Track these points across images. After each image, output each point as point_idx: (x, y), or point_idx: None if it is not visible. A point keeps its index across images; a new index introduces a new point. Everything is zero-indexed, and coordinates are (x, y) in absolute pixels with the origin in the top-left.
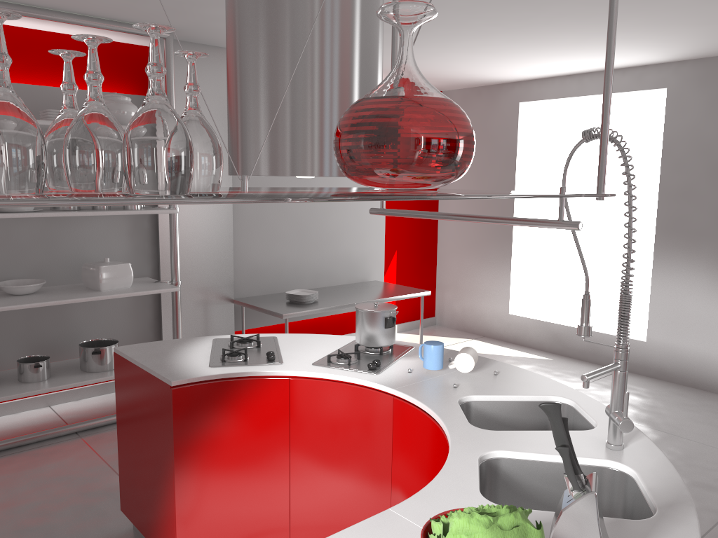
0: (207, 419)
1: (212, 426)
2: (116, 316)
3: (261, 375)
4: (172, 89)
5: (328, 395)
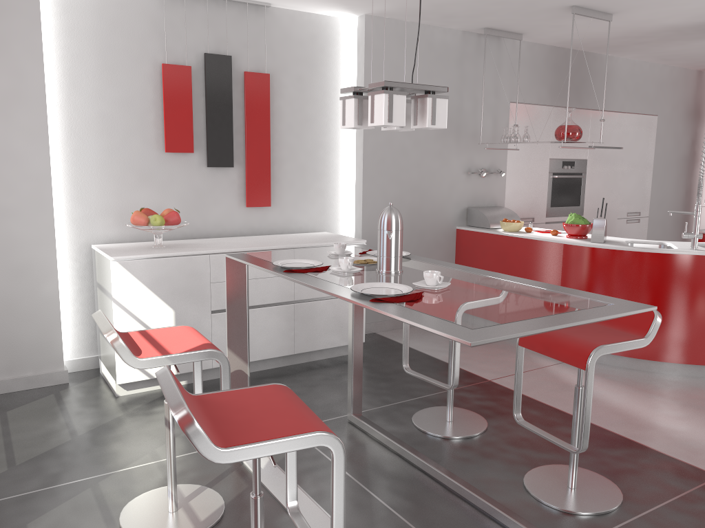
0: None
1: None
2: None
3: None
4: None
5: None
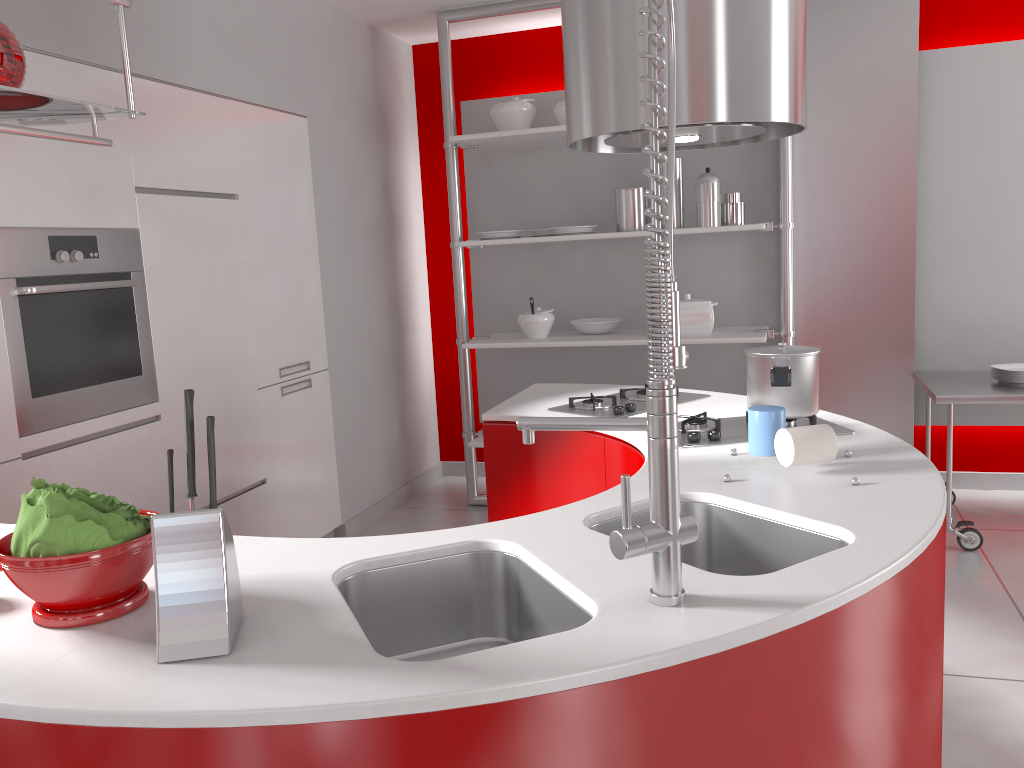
0: (525, 473)
1: (531, 484)
2: (726, 376)
3: None
4: None
5: (631, 469)
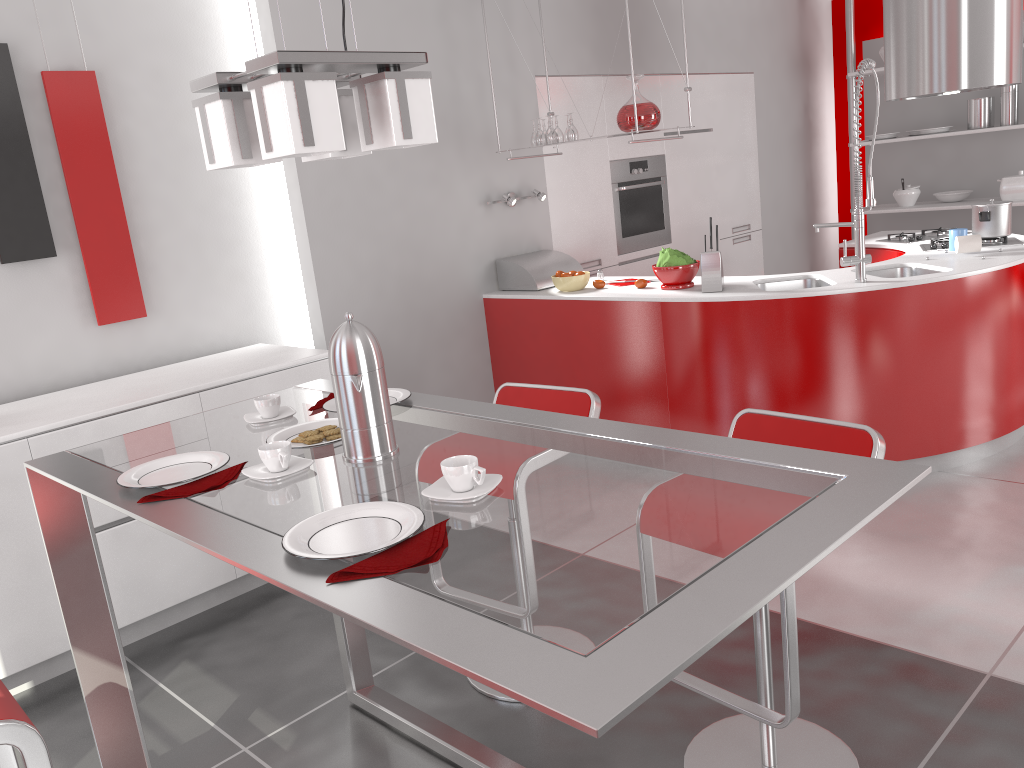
0: None
1: None
2: None
3: (888, 249)
4: None
5: None
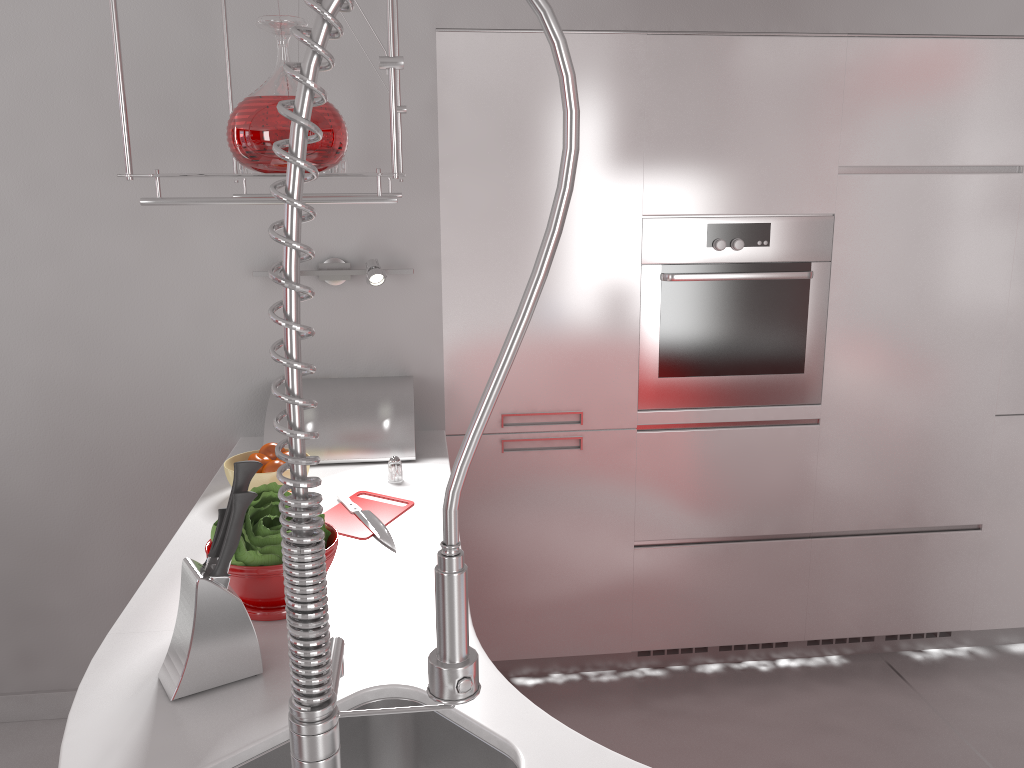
0: None
1: None
2: None
3: None
4: None
5: None
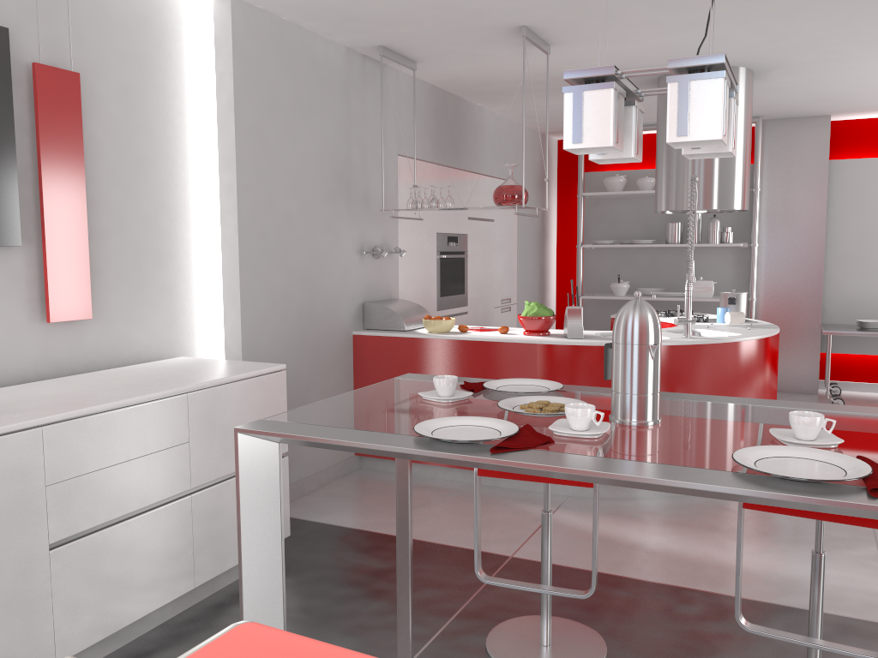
0: None
1: None
2: None
3: None
4: (756, 158)
5: None
